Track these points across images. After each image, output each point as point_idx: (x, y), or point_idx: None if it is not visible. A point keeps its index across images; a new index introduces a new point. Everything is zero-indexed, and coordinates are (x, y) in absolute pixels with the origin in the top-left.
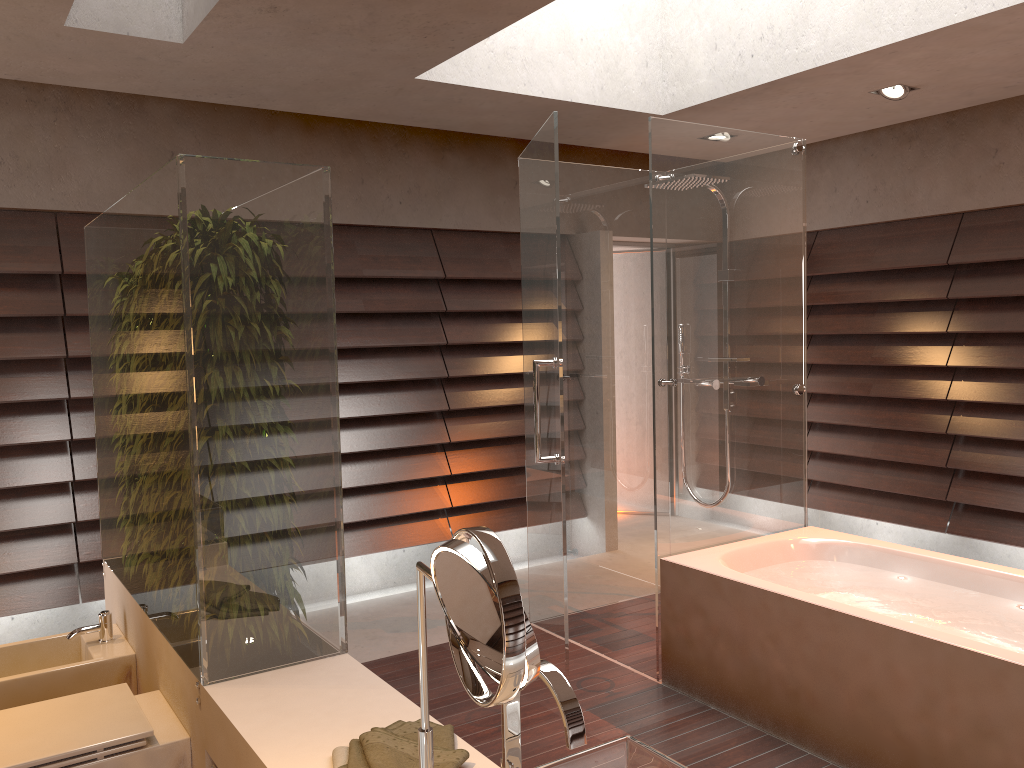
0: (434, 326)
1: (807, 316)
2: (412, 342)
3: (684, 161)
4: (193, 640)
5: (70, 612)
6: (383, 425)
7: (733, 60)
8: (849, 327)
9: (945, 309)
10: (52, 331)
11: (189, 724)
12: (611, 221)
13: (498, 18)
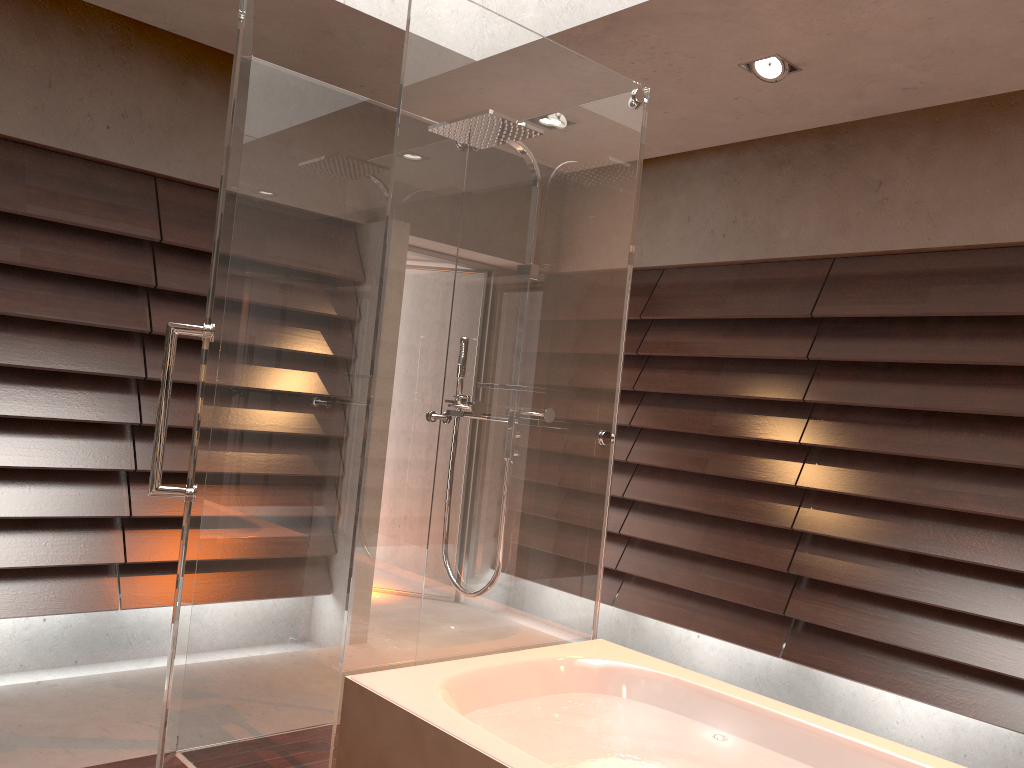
0: (136, 305)
1: (641, 369)
2: (94, 321)
3: (463, 58)
4: None
5: None
6: (31, 433)
7: None
8: (688, 386)
9: (804, 373)
10: None
11: None
12: (383, 180)
13: None
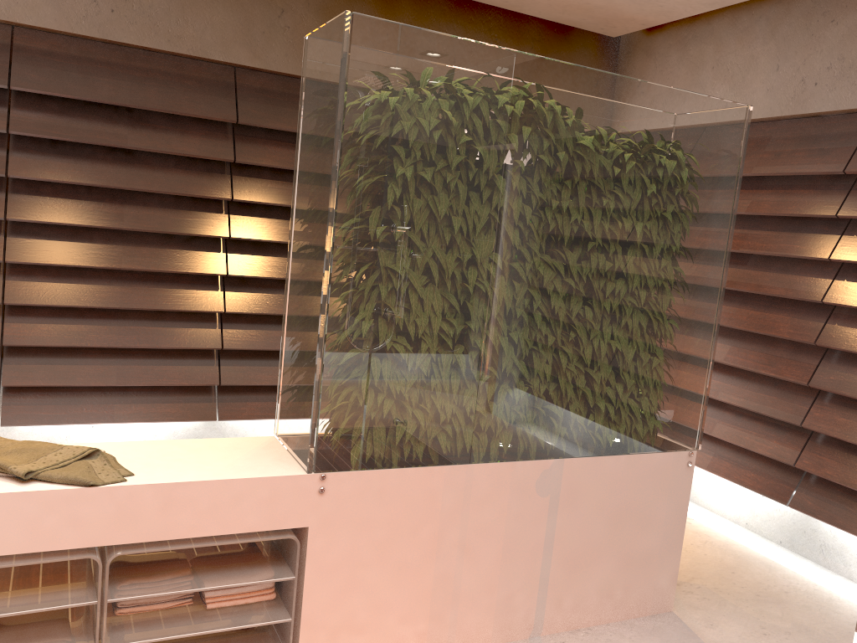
0: None
1: None
2: None
3: None
4: None
5: (804, 517)
6: None
7: None
8: None
9: None
10: (831, 233)
11: None
12: None
13: None
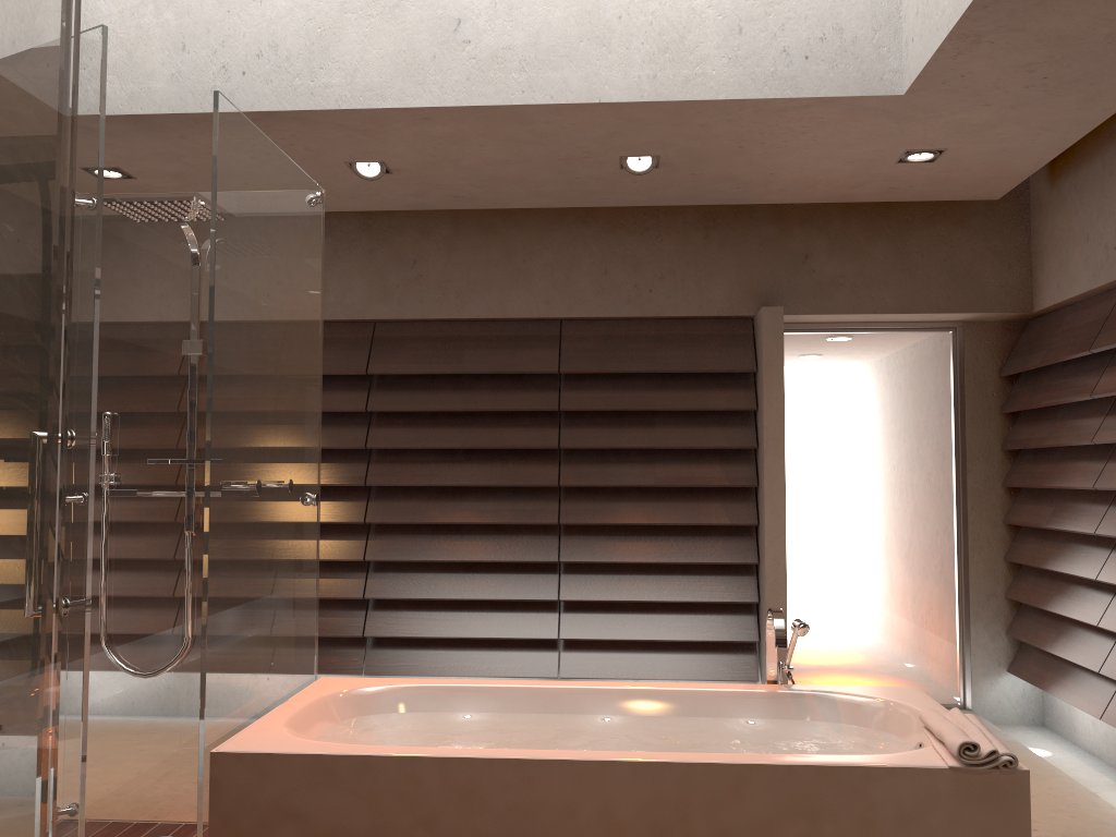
0: None
1: None
2: None
3: (244, 169)
4: None
5: None
6: None
7: (213, 71)
8: None
9: (360, 423)
10: None
11: None
12: None
13: None
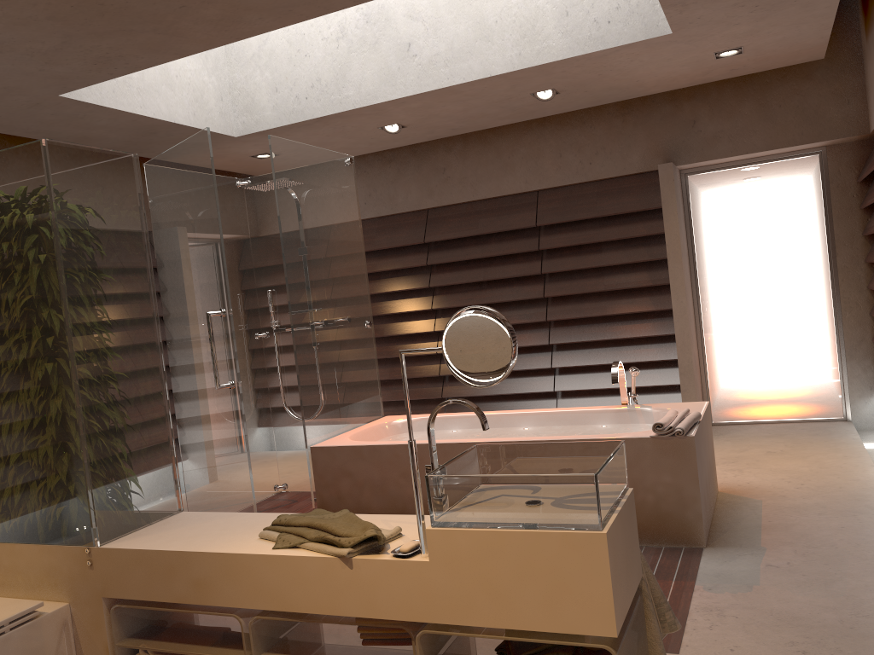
0: None
1: None
2: None
3: (292, 167)
4: (78, 517)
5: None
6: None
7: (292, 100)
8: None
9: (425, 272)
10: None
11: (66, 593)
12: None
13: (164, 56)
